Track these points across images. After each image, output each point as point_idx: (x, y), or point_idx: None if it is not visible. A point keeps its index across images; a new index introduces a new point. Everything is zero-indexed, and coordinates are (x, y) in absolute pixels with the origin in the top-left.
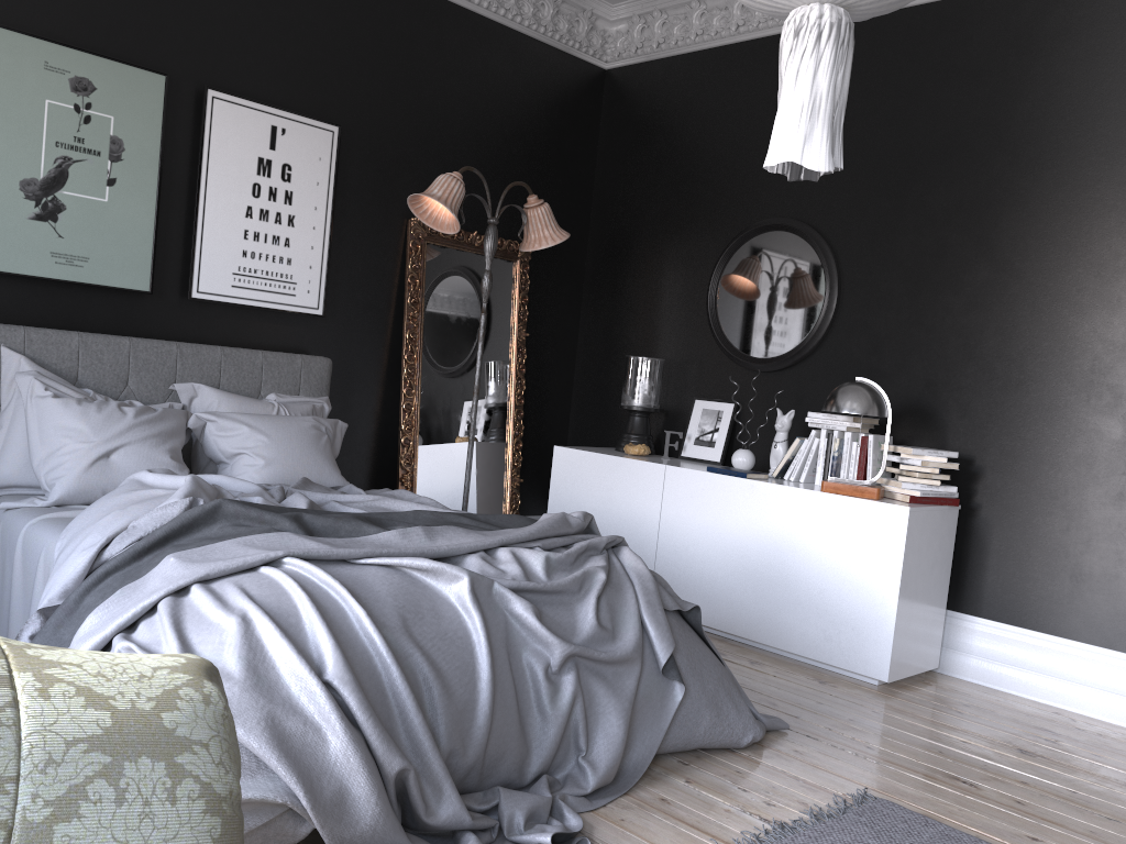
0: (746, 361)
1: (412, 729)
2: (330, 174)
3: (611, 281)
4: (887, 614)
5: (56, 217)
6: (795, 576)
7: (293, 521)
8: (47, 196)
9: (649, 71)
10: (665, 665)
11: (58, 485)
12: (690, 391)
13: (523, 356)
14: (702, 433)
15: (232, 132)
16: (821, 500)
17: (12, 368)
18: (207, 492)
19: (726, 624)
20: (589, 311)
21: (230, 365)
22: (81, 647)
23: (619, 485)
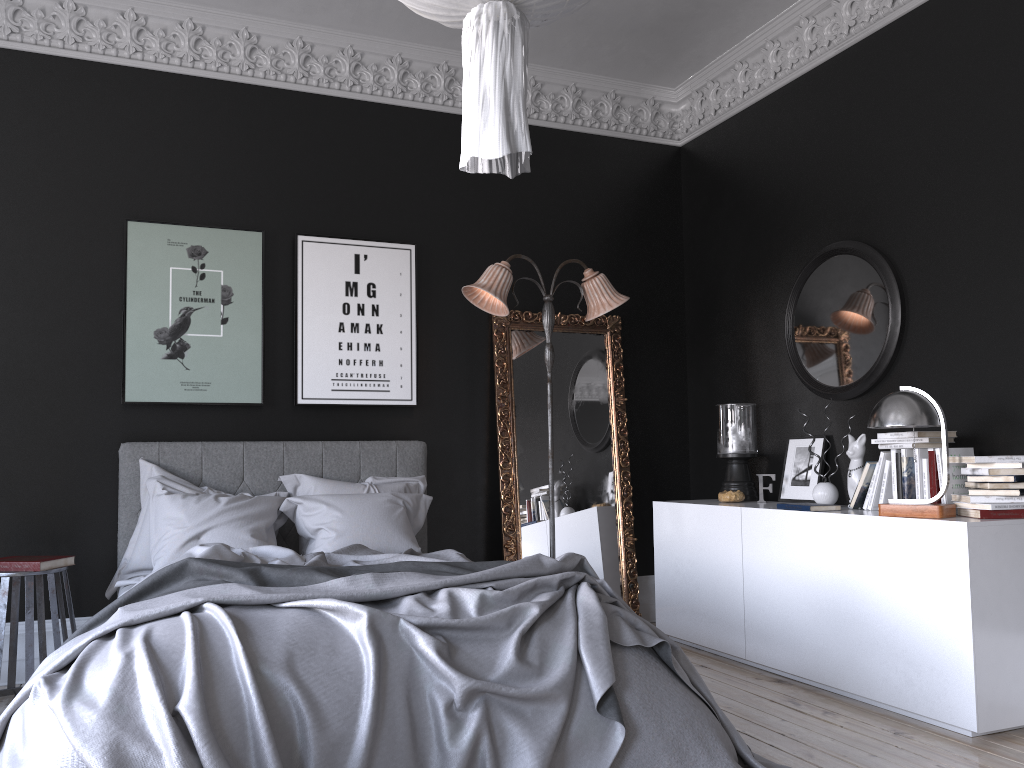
0: (826, 391)
1: (262, 758)
2: (411, 284)
3: (707, 337)
4: (964, 650)
5: (183, 354)
6: (868, 613)
7: (247, 573)
8: (175, 339)
9: (713, 137)
10: (604, 703)
11: (157, 564)
12: (784, 432)
13: (625, 420)
14: (797, 472)
15: (321, 265)
16: (880, 525)
17: (146, 475)
18: (224, 558)
19: (813, 672)
20: (693, 369)
21: (330, 456)
22: (26, 685)
23: (706, 533)
